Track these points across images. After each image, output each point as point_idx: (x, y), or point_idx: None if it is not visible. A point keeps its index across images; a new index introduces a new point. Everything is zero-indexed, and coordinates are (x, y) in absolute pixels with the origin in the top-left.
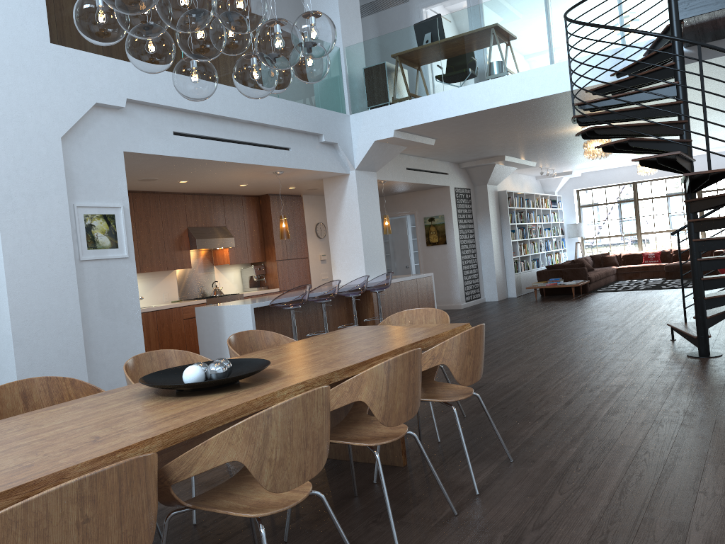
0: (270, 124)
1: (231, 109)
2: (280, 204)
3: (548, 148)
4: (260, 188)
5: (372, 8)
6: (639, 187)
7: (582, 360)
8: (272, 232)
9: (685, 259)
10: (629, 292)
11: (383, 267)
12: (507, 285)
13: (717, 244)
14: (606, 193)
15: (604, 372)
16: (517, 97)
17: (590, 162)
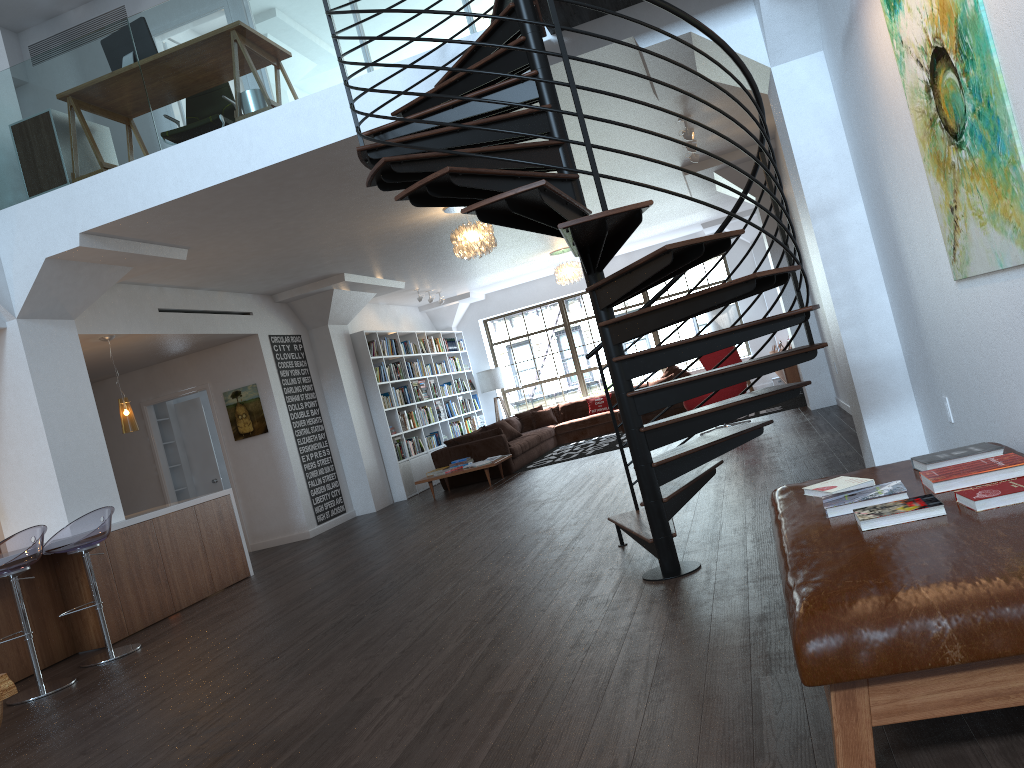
0: None
1: None
2: None
3: (409, 253)
4: None
5: (67, 41)
6: (568, 305)
7: (459, 627)
8: None
9: None
10: (570, 461)
11: (113, 497)
12: (390, 482)
13: (655, 360)
14: (525, 319)
15: (488, 657)
16: (292, 147)
17: (489, 275)
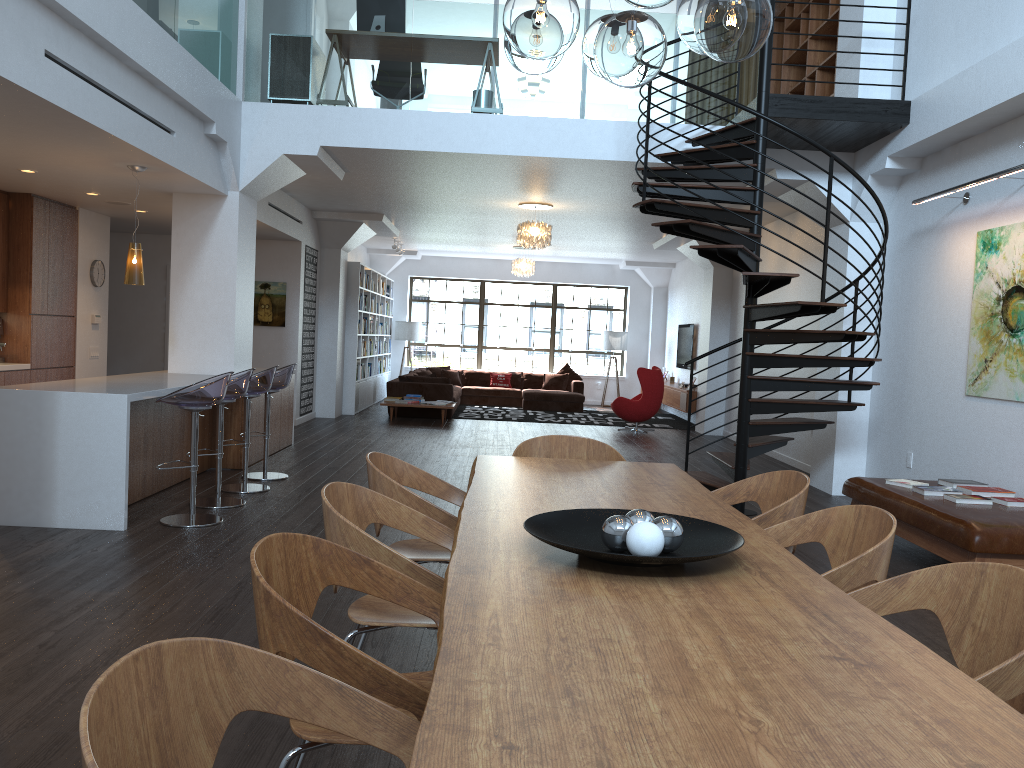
0: (165, 83)
1: (127, 39)
2: (47, 216)
3: (444, 218)
4: (40, 182)
5: None
6: (488, 288)
7: None
8: (29, 263)
9: (538, 387)
10: (505, 422)
11: (250, 352)
12: (344, 396)
13: (773, 384)
14: (447, 287)
15: None
16: (517, 148)
17: (453, 245)
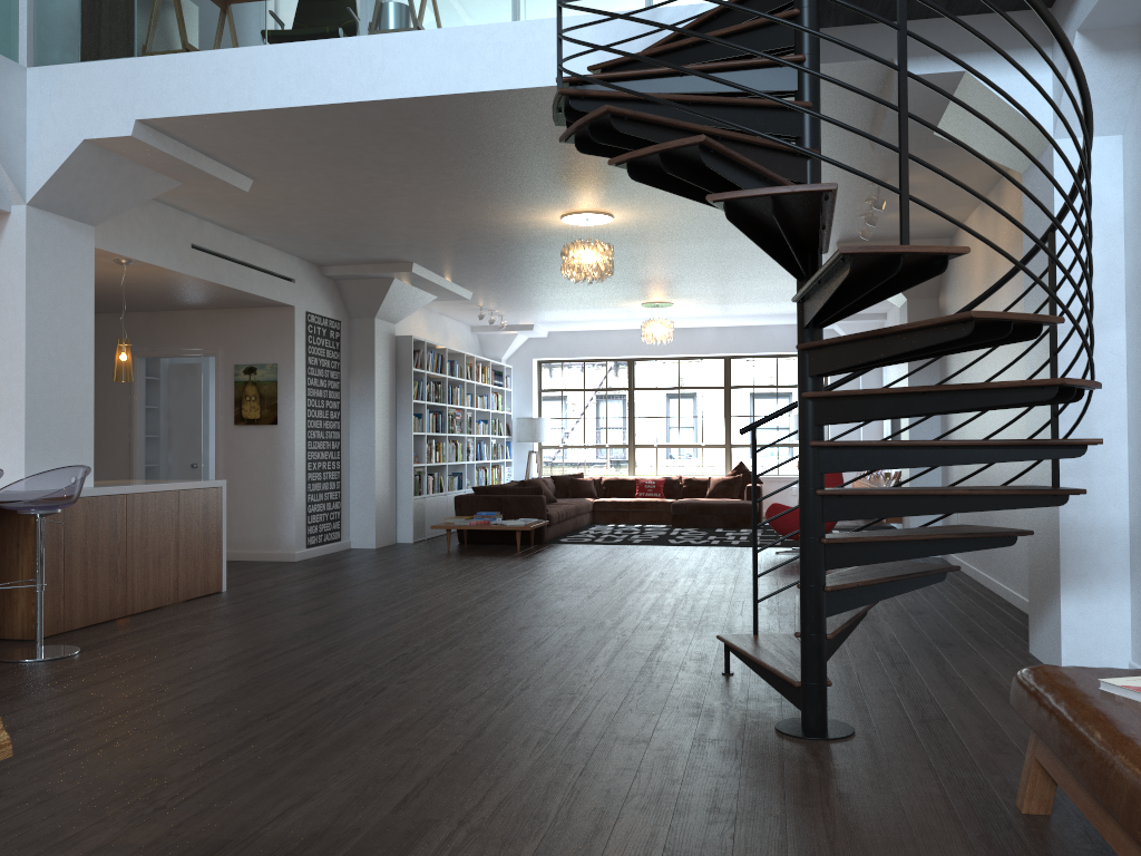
0: None
1: None
2: None
3: (495, 260)
4: None
5: None
6: (638, 368)
7: (528, 736)
8: None
9: (702, 495)
10: (615, 546)
11: (86, 455)
12: (399, 518)
13: (865, 457)
14: (585, 371)
15: (586, 795)
16: (433, 83)
17: (565, 310)
